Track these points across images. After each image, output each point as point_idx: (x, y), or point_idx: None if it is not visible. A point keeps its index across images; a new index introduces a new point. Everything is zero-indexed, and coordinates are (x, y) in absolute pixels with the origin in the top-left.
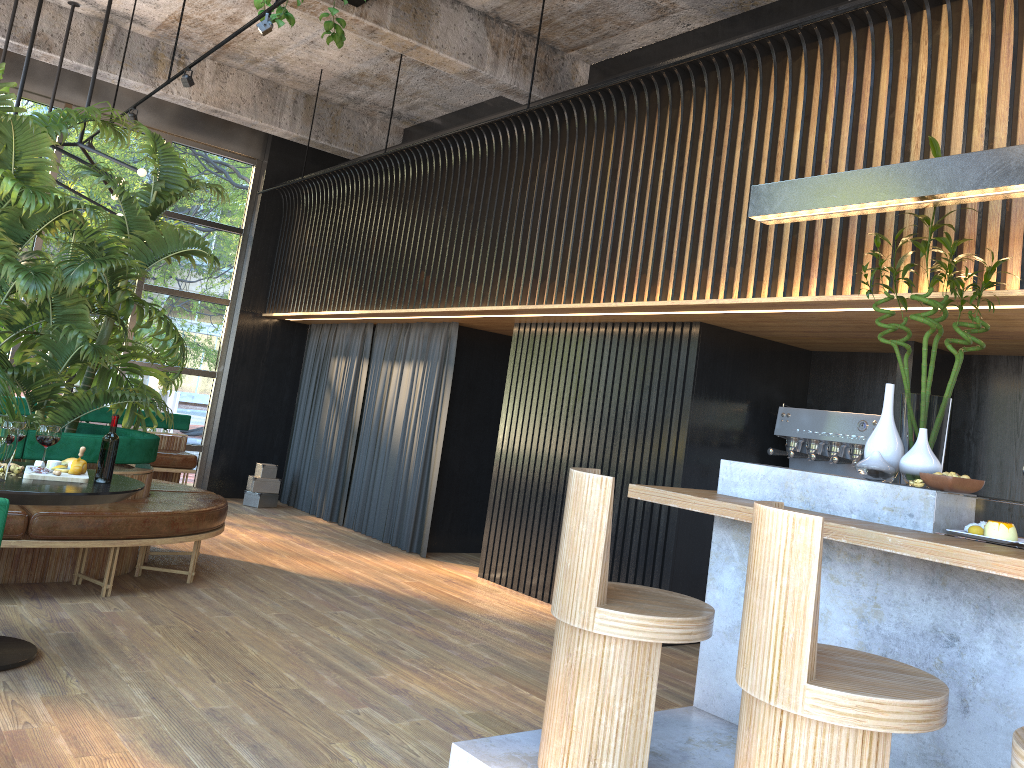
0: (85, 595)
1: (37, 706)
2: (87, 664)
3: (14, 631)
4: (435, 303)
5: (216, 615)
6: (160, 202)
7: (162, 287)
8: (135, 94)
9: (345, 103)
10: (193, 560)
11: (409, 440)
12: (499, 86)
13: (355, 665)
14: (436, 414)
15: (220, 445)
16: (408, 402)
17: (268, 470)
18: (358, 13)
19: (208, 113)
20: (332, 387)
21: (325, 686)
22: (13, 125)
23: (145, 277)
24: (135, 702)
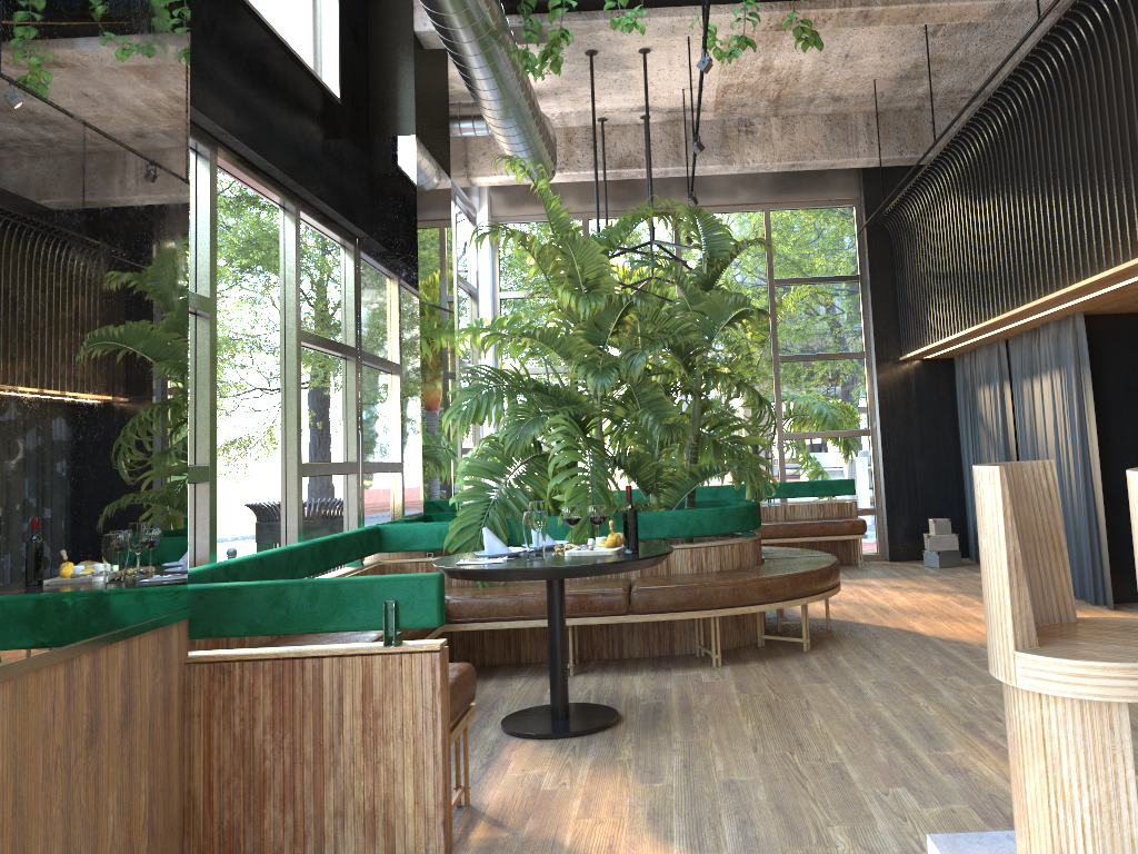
0: (699, 666)
1: (582, 769)
2: (652, 731)
3: (616, 700)
4: (1034, 296)
5: (808, 683)
6: (709, 272)
7: (795, 355)
8: (725, 177)
9: (920, 105)
10: (804, 627)
11: (1064, 467)
12: (1044, 8)
13: (924, 738)
14: (1086, 430)
15: (890, 505)
16: (1055, 422)
17: (940, 525)
18: (841, 4)
19: (788, 170)
20: (984, 422)
21: (870, 761)
22: (567, 243)
23: (707, 348)
24: (666, 769)
